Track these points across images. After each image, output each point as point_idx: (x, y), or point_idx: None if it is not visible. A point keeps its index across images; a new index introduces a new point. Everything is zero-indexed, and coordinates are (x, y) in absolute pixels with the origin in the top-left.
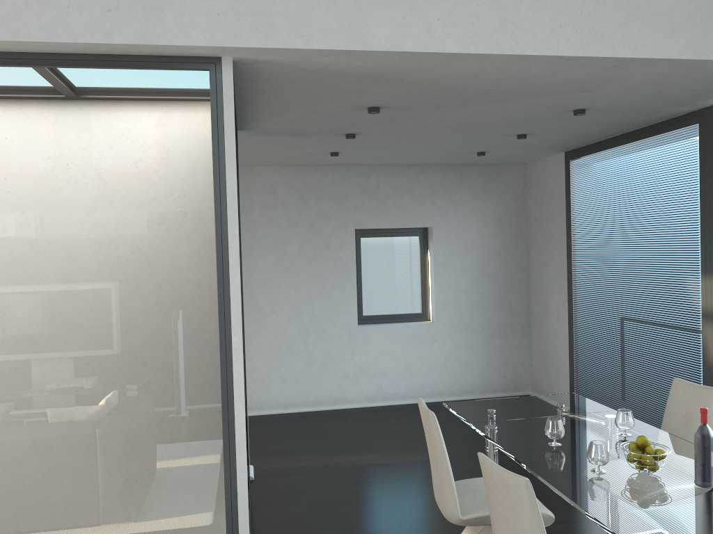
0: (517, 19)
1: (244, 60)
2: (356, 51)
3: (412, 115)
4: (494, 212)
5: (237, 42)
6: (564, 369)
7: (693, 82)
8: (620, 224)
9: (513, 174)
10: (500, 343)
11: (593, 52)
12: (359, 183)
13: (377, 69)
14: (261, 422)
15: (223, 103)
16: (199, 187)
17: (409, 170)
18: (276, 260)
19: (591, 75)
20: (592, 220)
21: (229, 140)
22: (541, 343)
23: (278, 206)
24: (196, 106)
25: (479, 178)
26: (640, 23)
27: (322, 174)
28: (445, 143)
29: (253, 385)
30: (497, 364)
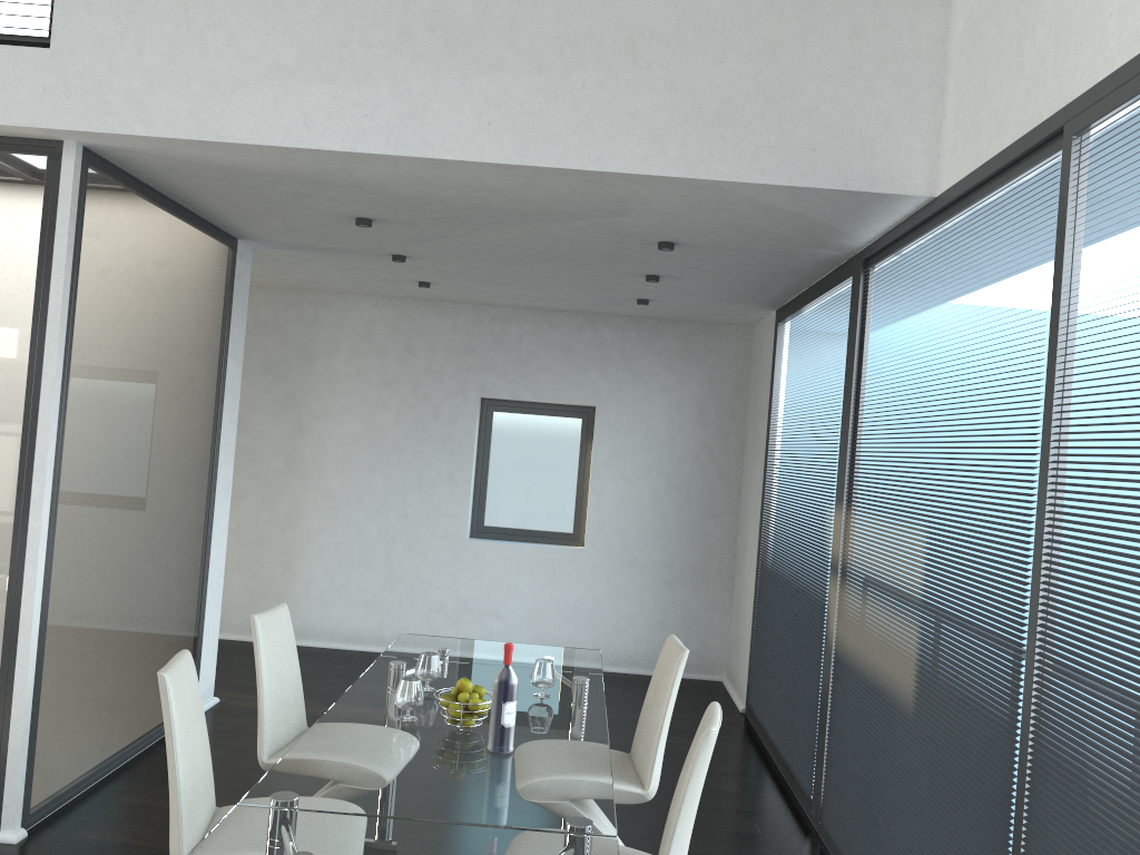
0: (429, 111)
1: (98, 146)
2: (212, 142)
3: (435, 233)
4: (694, 394)
5: (63, 123)
6: (747, 643)
7: (757, 211)
8: (799, 422)
9: (732, 339)
10: (685, 594)
11: (534, 160)
12: (493, 332)
13: (278, 167)
14: (300, 654)
15: (59, 197)
16: (18, 296)
17: (569, 319)
18: (361, 429)
19: (582, 192)
20: (784, 416)
21: (60, 242)
22: (738, 602)
23: (373, 354)
24: (27, 198)
25: (676, 340)
26: (608, 124)
27: (441, 314)
28: (562, 280)
29: (308, 603)
30: (675, 627)
